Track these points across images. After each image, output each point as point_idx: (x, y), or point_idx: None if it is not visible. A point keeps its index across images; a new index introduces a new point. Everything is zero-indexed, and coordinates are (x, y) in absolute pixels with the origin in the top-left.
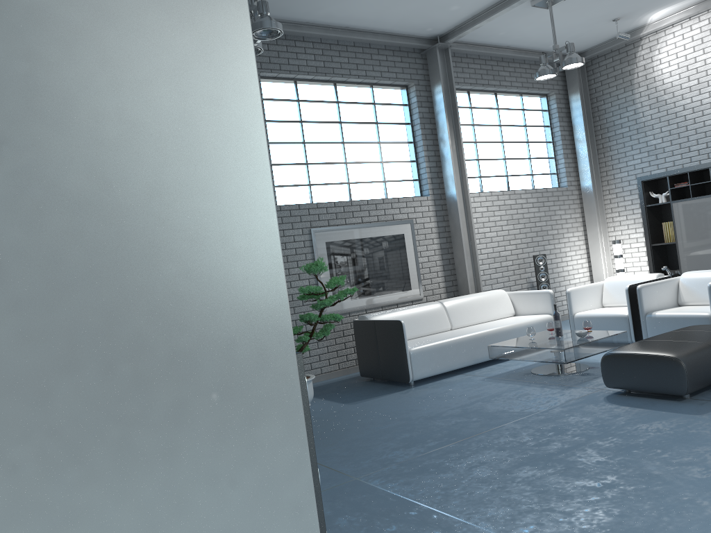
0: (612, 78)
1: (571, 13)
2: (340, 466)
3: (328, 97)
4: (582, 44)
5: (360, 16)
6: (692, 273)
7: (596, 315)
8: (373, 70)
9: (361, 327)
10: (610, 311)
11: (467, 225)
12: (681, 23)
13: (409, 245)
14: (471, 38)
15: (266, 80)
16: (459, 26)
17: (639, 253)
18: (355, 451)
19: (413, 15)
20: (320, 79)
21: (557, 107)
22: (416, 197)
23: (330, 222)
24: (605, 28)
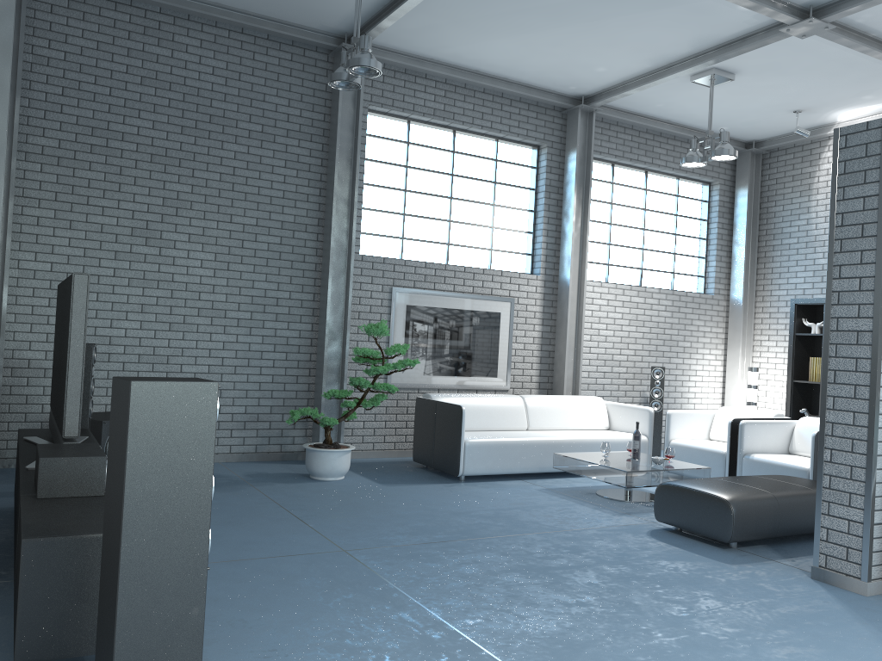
0: (789, 177)
1: (741, 96)
2: (336, 537)
3: (443, 144)
4: (759, 132)
5: (491, 61)
6: (811, 419)
7: (693, 446)
8: (501, 123)
9: (422, 406)
10: (709, 445)
11: (577, 316)
12: None
13: (504, 326)
14: (623, 105)
15: (375, 115)
16: (608, 89)
17: (782, 388)
18: (360, 527)
19: (553, 70)
20: (437, 123)
21: (719, 200)
22: (524, 274)
23: (416, 284)
24: (786, 118)
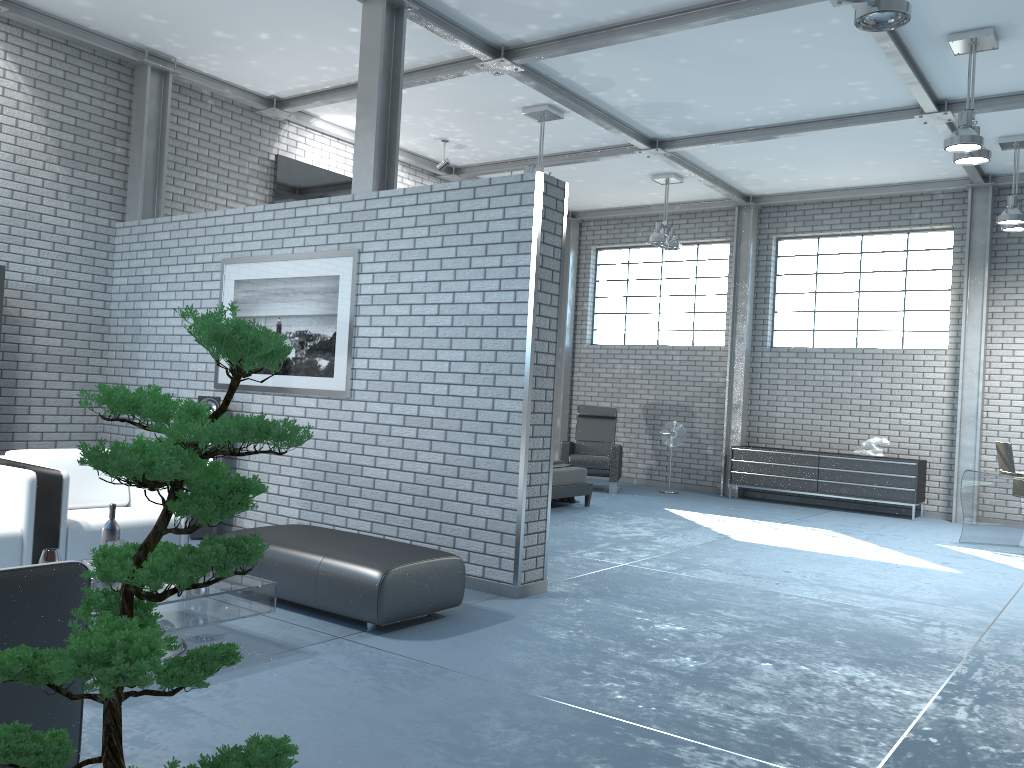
0: None
1: None
2: None
3: None
4: None
5: None
6: (42, 454)
7: None
8: None
9: None
10: None
11: None
12: None
13: None
14: None
15: None
16: None
17: None
18: None
19: None
20: None
21: None
22: None
23: None
24: None
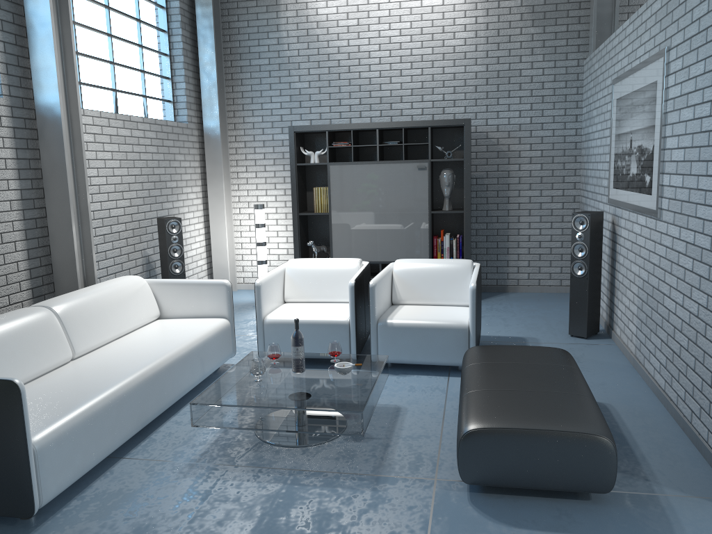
0: None
1: None
2: None
3: None
4: None
5: None
6: (410, 263)
7: (302, 320)
8: None
9: None
10: (321, 315)
11: (73, 161)
12: None
13: None
14: None
15: None
16: None
17: (268, 221)
18: None
19: None
20: None
21: (181, 8)
22: None
23: None
24: None
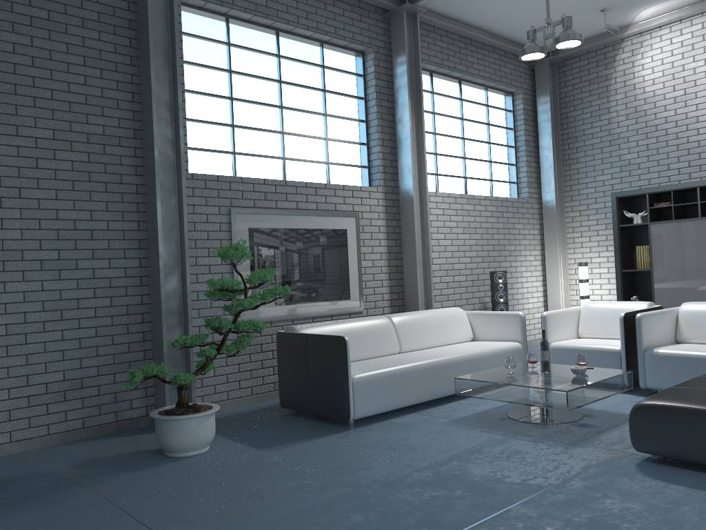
0: (585, 82)
1: None
2: None
3: (267, 47)
4: None
5: None
6: (696, 304)
7: (579, 347)
8: (327, 23)
9: (287, 342)
10: (596, 344)
11: (422, 227)
12: (670, 26)
13: (352, 244)
14: (443, 7)
15: (188, 10)
16: None
17: (600, 280)
18: None
19: None
20: (259, 22)
21: (524, 109)
22: (365, 186)
23: (256, 203)
24: (590, 20)
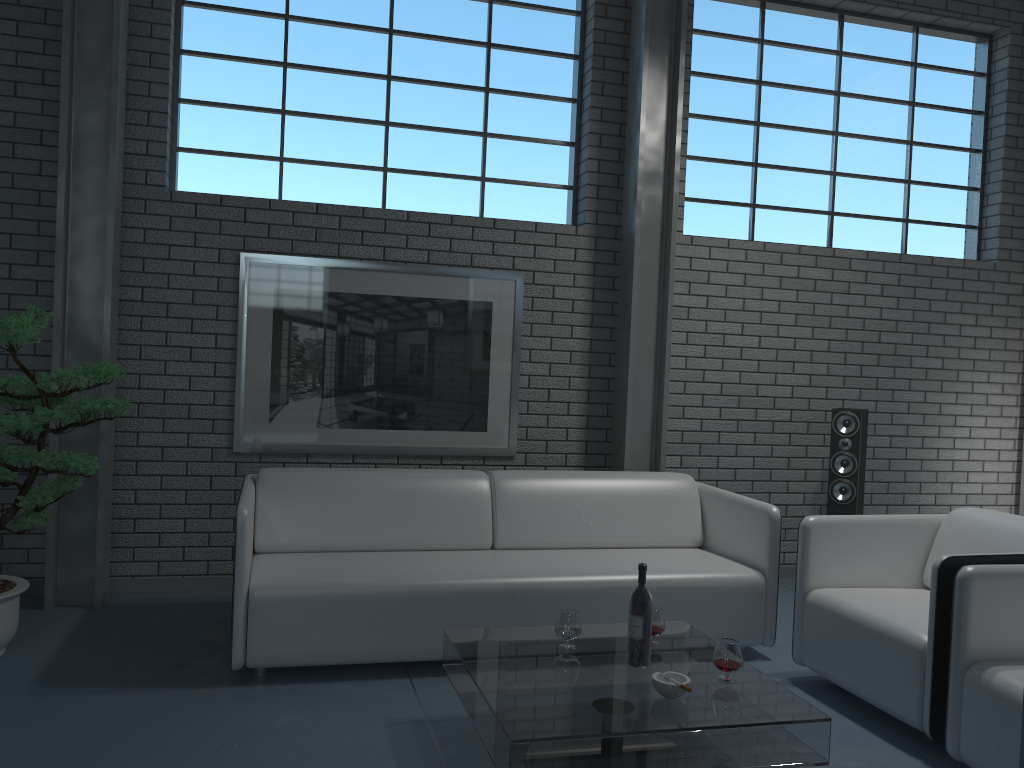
0: None
1: None
2: None
3: None
4: None
5: None
6: None
7: (853, 614)
8: None
9: None
10: (891, 616)
11: (660, 307)
12: None
13: (501, 330)
14: None
15: None
16: None
17: None
18: None
19: None
20: None
21: (1011, 68)
22: (547, 224)
23: (297, 246)
24: None
